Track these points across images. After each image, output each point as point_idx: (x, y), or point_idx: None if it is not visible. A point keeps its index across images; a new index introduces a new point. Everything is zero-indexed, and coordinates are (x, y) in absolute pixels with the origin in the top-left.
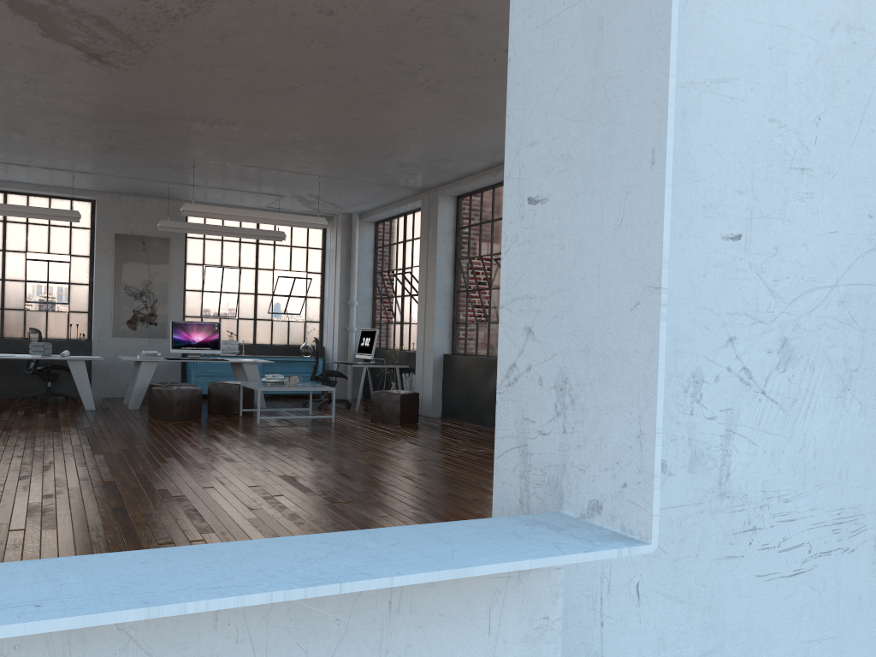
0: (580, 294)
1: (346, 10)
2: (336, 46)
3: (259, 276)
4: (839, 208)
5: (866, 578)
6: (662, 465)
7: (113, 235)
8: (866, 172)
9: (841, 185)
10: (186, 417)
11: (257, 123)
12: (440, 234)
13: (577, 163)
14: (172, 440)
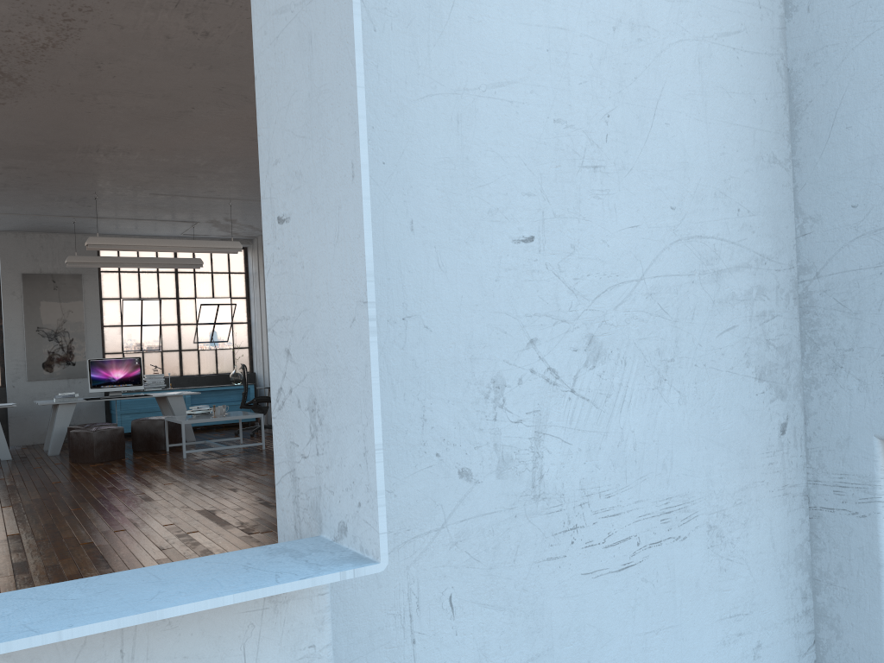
0: (317, 313)
1: (222, 30)
2: (219, 67)
3: (181, 306)
4: (638, 202)
5: (701, 564)
6: (467, 474)
7: (20, 275)
8: (664, 165)
9: (638, 179)
10: (108, 458)
11: (154, 150)
12: None
13: (306, 180)
14: (89, 484)
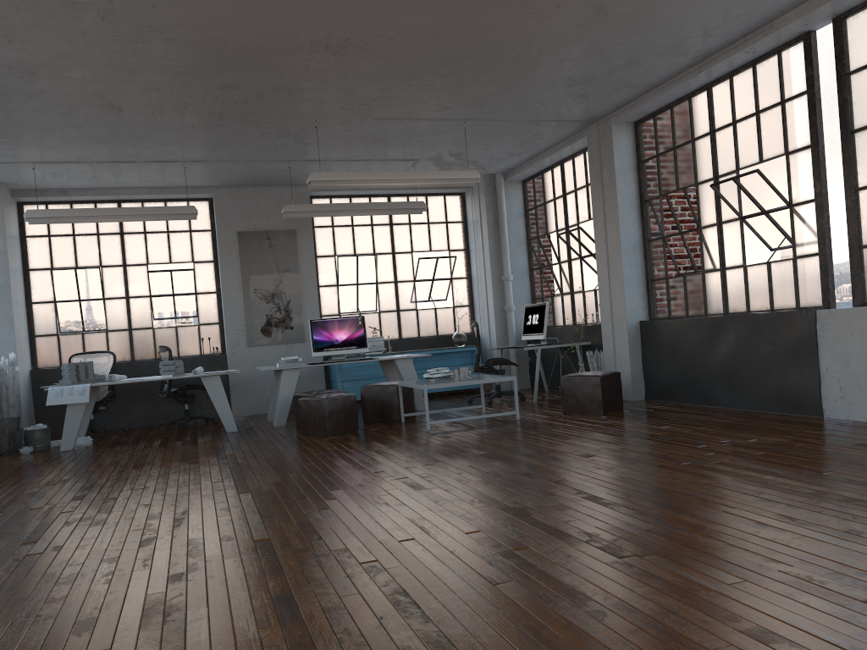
0: None
1: None
2: None
3: (397, 261)
4: None
5: None
6: None
7: (235, 234)
8: None
9: None
10: (341, 430)
11: (393, 39)
12: (619, 172)
13: None
14: (332, 462)
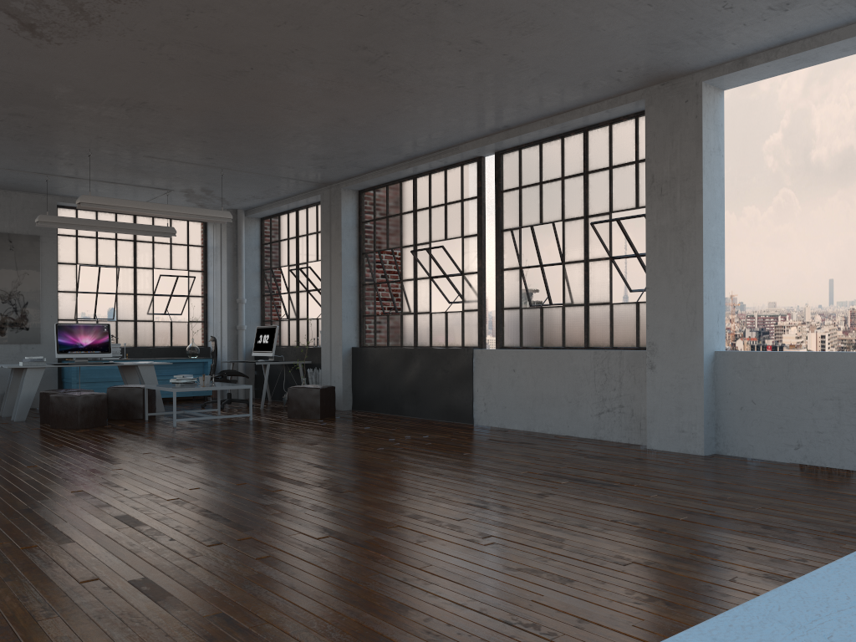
0: None
1: None
2: (307, 28)
3: (138, 275)
4: None
5: None
6: None
7: None
8: None
9: None
10: (91, 424)
11: (182, 109)
12: (345, 228)
13: None
14: (100, 447)
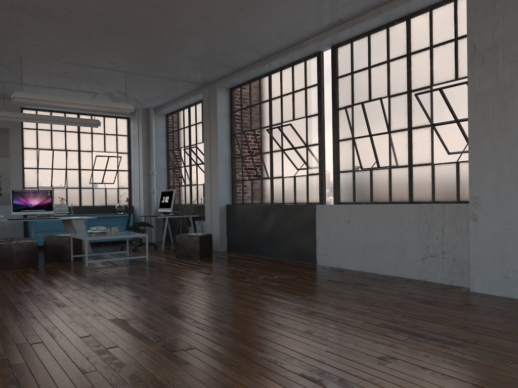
0: None
1: None
2: None
3: (81, 156)
4: None
5: None
6: None
7: None
8: None
9: None
10: (25, 265)
11: (72, 12)
12: (219, 116)
13: None
14: (9, 288)
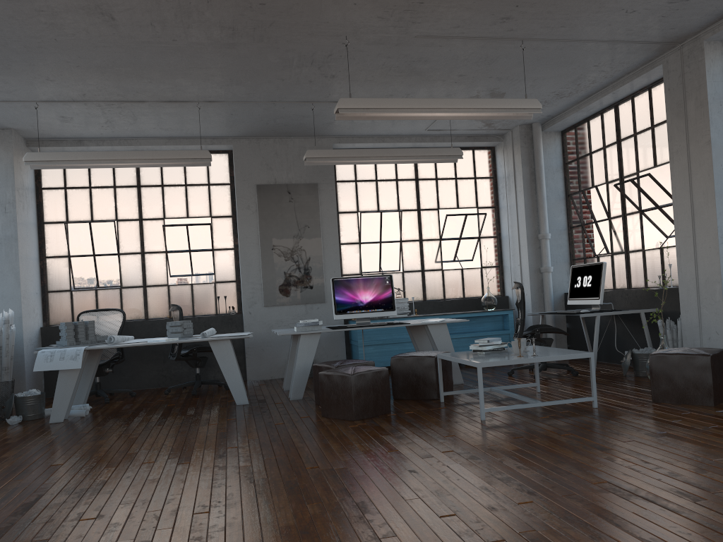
0: None
1: None
2: None
3: (422, 219)
4: None
5: None
6: None
7: (254, 187)
8: None
9: None
10: (369, 413)
11: None
12: (713, 102)
13: None
14: (369, 481)
